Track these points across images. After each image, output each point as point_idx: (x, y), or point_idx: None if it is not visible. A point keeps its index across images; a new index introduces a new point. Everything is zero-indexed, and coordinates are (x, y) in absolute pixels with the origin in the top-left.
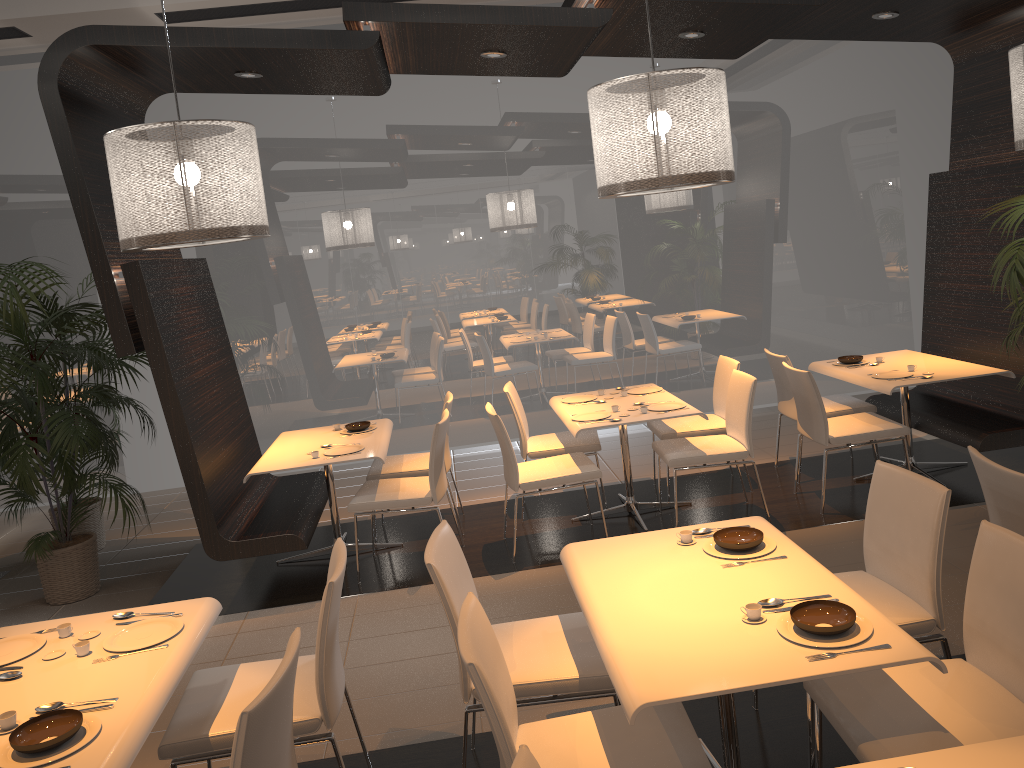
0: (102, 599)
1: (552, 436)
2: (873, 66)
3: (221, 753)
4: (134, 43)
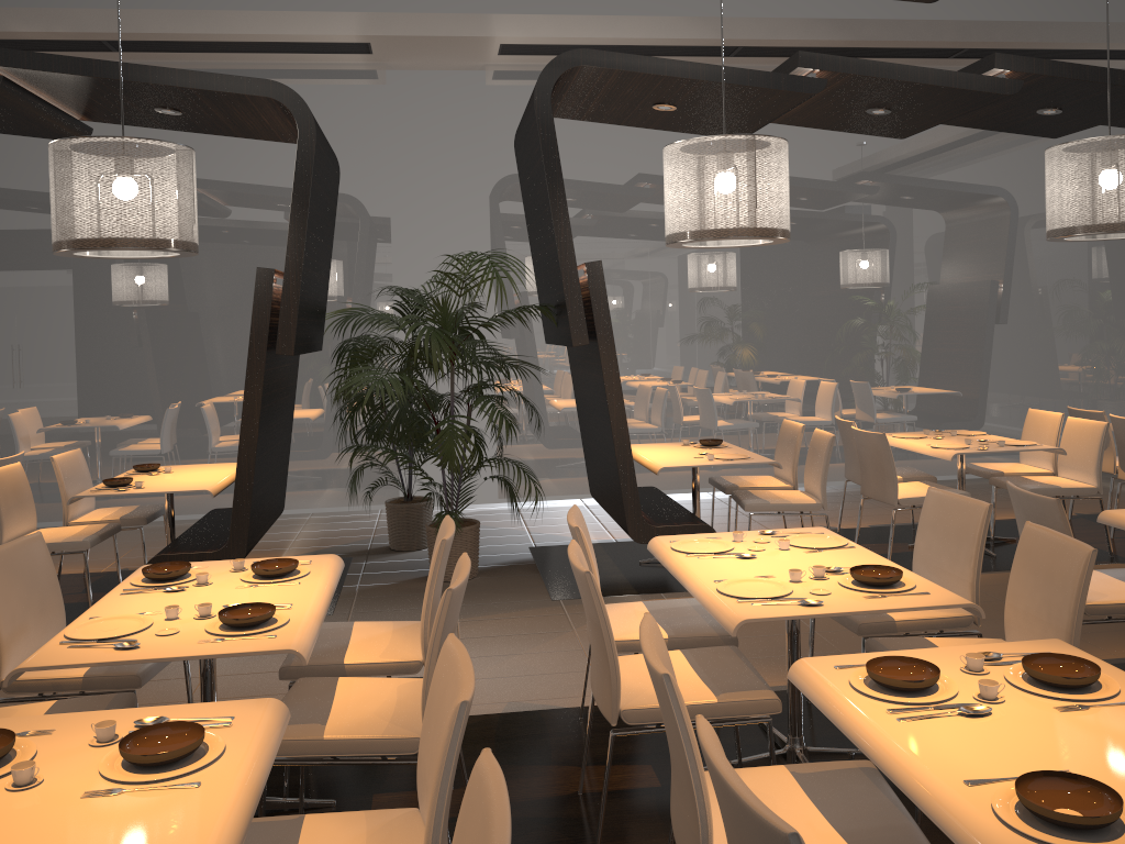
0: (489, 580)
1: None
2: None
3: (900, 636)
4: (620, 68)
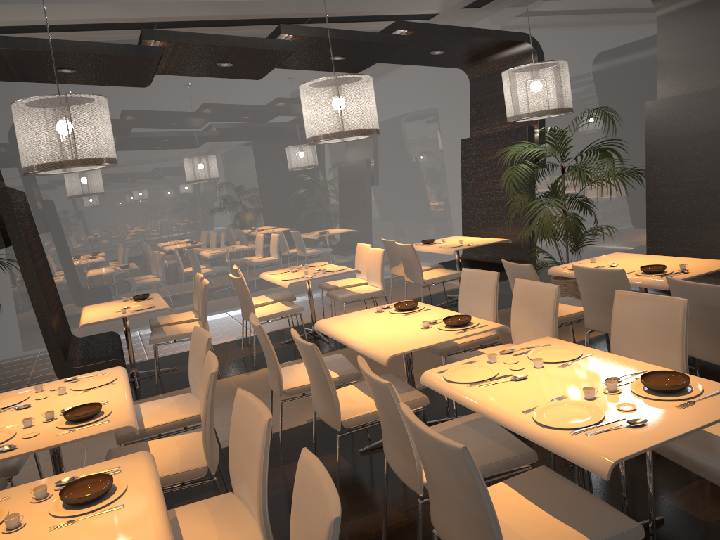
0: None
1: (263, 296)
2: (424, 81)
3: (152, 438)
4: (2, 46)
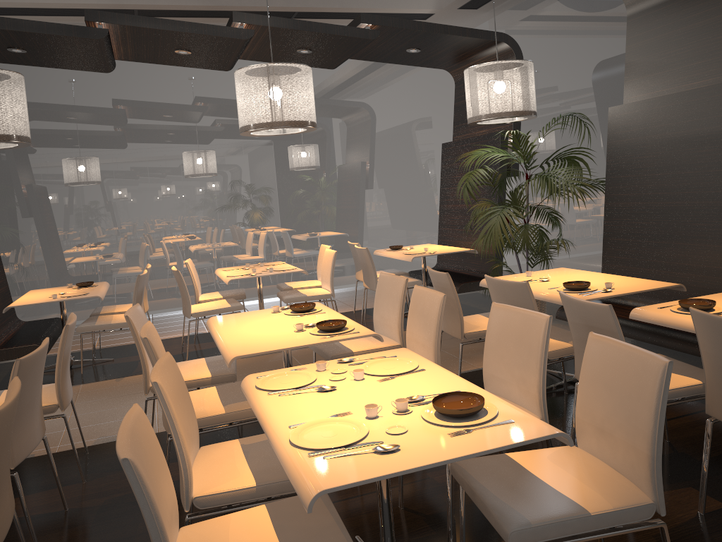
0: None
1: (216, 293)
2: (419, 83)
3: None
4: None
